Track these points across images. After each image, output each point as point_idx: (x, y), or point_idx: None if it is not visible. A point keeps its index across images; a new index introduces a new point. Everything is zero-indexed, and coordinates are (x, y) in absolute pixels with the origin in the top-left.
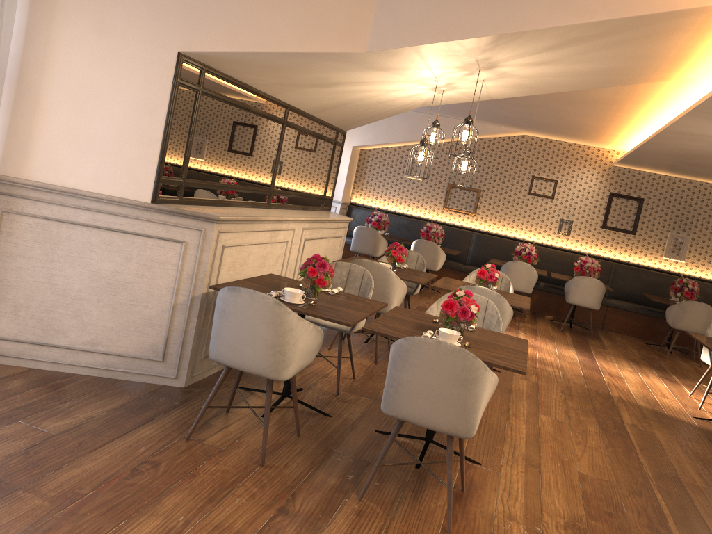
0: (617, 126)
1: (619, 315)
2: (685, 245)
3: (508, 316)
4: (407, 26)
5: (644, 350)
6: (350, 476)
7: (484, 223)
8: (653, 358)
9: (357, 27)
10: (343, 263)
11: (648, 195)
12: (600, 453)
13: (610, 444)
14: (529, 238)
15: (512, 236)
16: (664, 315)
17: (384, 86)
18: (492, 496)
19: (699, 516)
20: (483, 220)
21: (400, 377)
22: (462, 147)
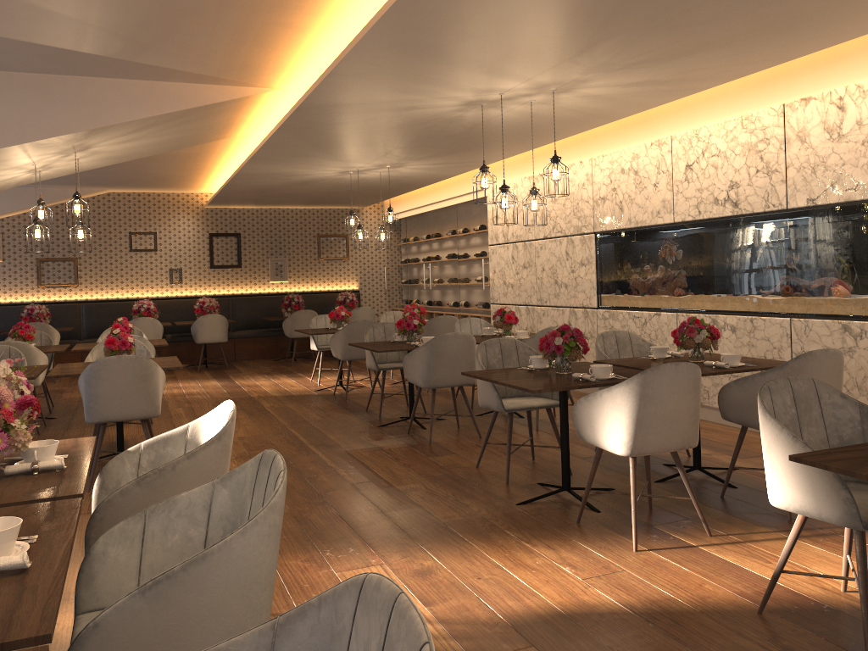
0: (199, 173)
1: (247, 343)
2: (285, 267)
3: (153, 353)
4: (9, 129)
5: (275, 365)
6: None
7: (90, 291)
8: (282, 367)
9: None
10: None
11: (243, 229)
12: (251, 425)
13: (257, 419)
14: (143, 295)
15: (124, 297)
16: (283, 331)
17: None
18: None
19: (318, 430)
20: (89, 288)
21: (97, 391)
22: None
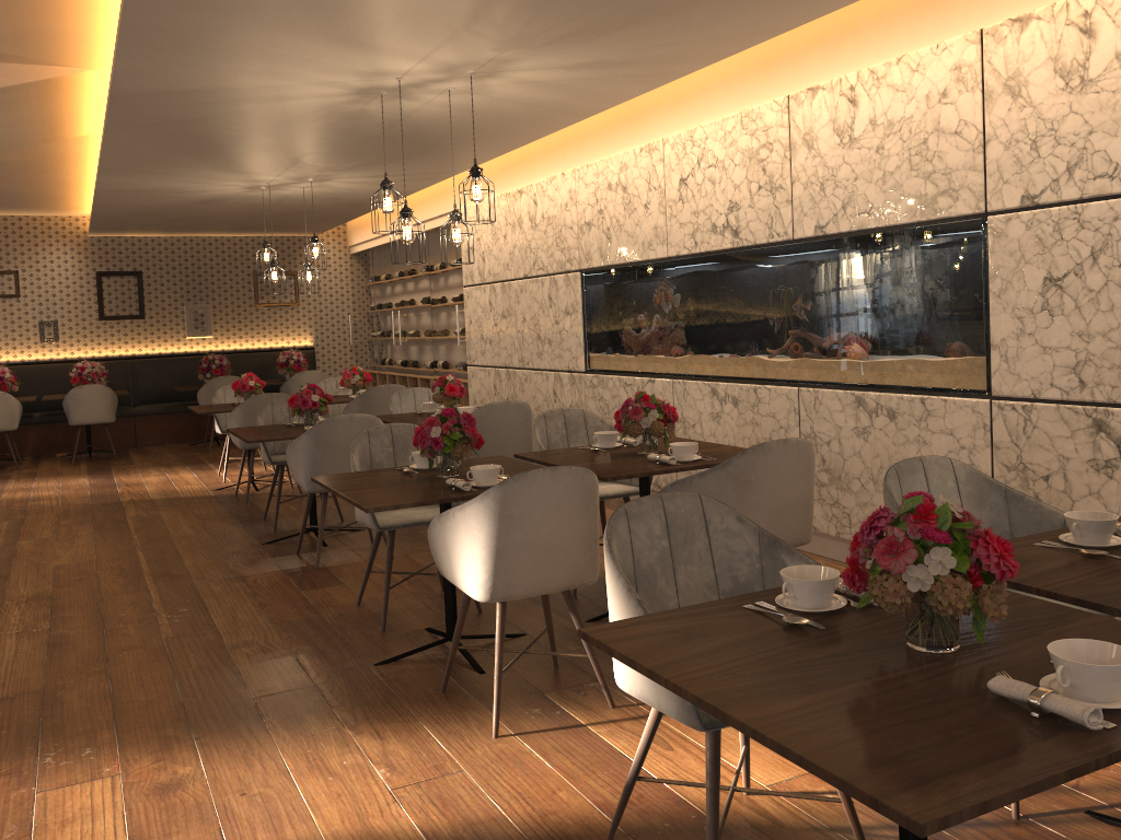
0: (61, 189)
1: (153, 422)
2: (208, 317)
3: None
4: None
5: (186, 452)
6: None
7: None
8: (194, 455)
9: None
10: None
11: (146, 266)
12: (87, 546)
13: (102, 537)
14: (2, 358)
15: None
16: None
17: None
18: None
19: (176, 552)
20: None
21: None
22: None
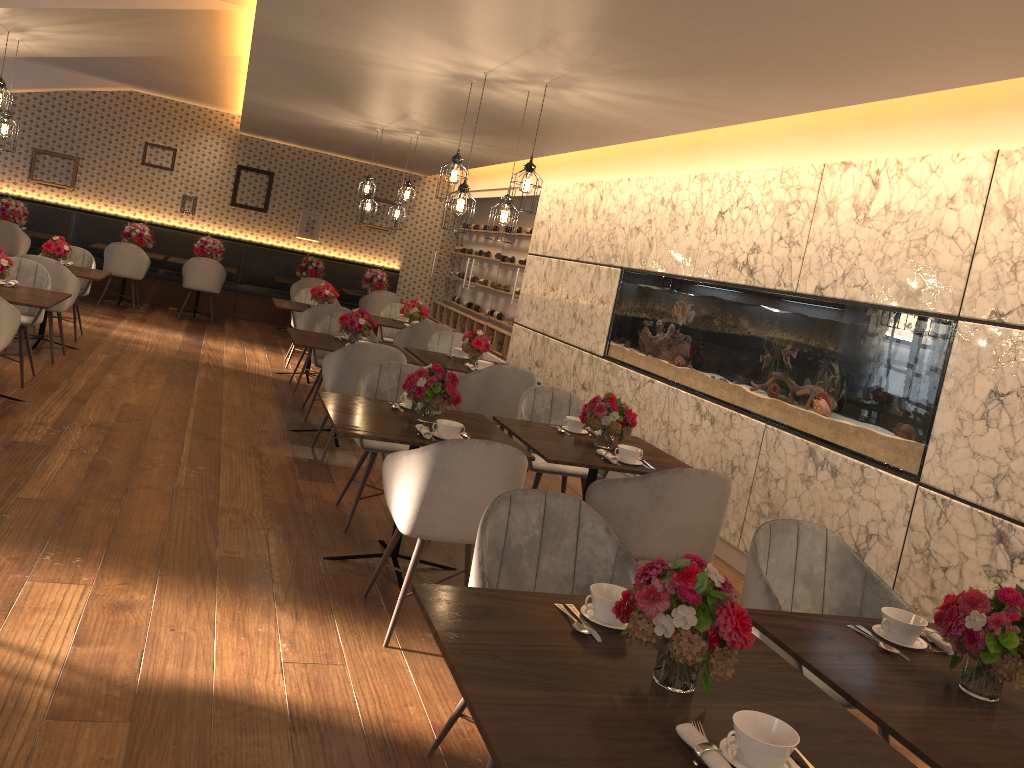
0: (221, 91)
1: (251, 301)
2: (318, 224)
3: (73, 285)
4: None
5: (269, 333)
6: None
7: (87, 200)
8: (274, 338)
9: None
10: None
11: (279, 169)
12: (155, 393)
13: (170, 388)
14: (147, 218)
15: (125, 215)
16: None
17: None
18: (28, 415)
19: (219, 418)
20: (86, 196)
21: None
22: (50, 100)
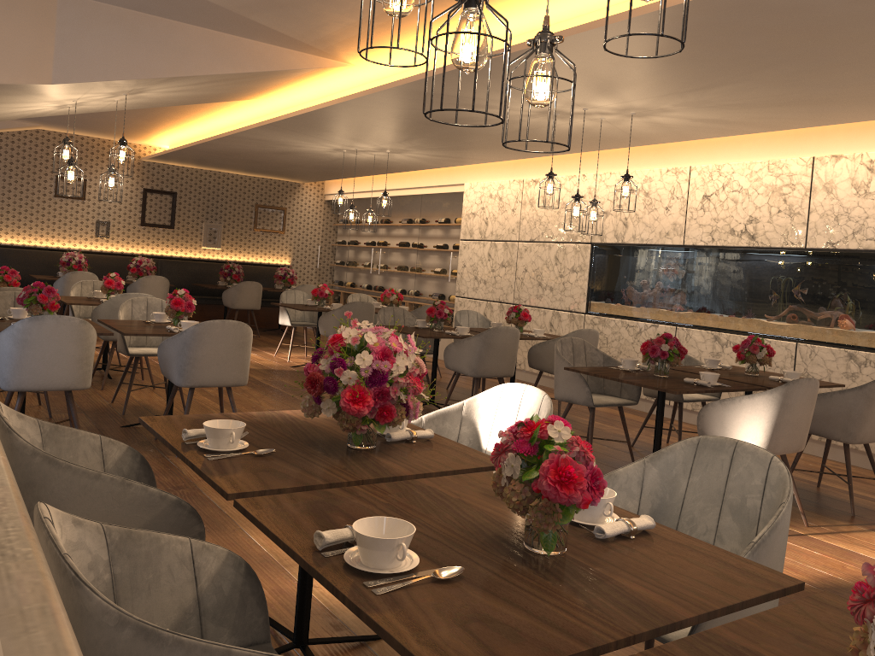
0: (164, 126)
1: None
2: (219, 233)
3: None
4: (91, 63)
5: None
6: (151, 450)
7: (5, 235)
8: None
9: (41, 60)
10: (5, 292)
11: (180, 189)
12: (267, 398)
13: (266, 393)
14: (64, 245)
15: (43, 246)
16: (215, 300)
17: (17, 105)
18: None
19: None
20: (4, 231)
21: (196, 355)
22: None
